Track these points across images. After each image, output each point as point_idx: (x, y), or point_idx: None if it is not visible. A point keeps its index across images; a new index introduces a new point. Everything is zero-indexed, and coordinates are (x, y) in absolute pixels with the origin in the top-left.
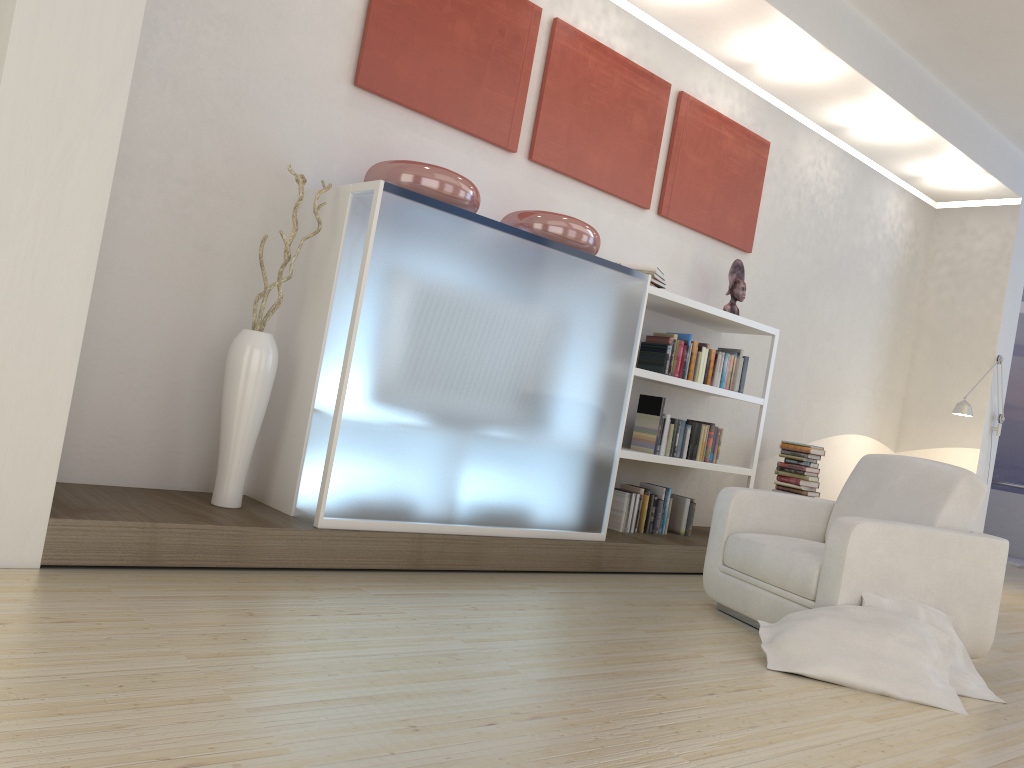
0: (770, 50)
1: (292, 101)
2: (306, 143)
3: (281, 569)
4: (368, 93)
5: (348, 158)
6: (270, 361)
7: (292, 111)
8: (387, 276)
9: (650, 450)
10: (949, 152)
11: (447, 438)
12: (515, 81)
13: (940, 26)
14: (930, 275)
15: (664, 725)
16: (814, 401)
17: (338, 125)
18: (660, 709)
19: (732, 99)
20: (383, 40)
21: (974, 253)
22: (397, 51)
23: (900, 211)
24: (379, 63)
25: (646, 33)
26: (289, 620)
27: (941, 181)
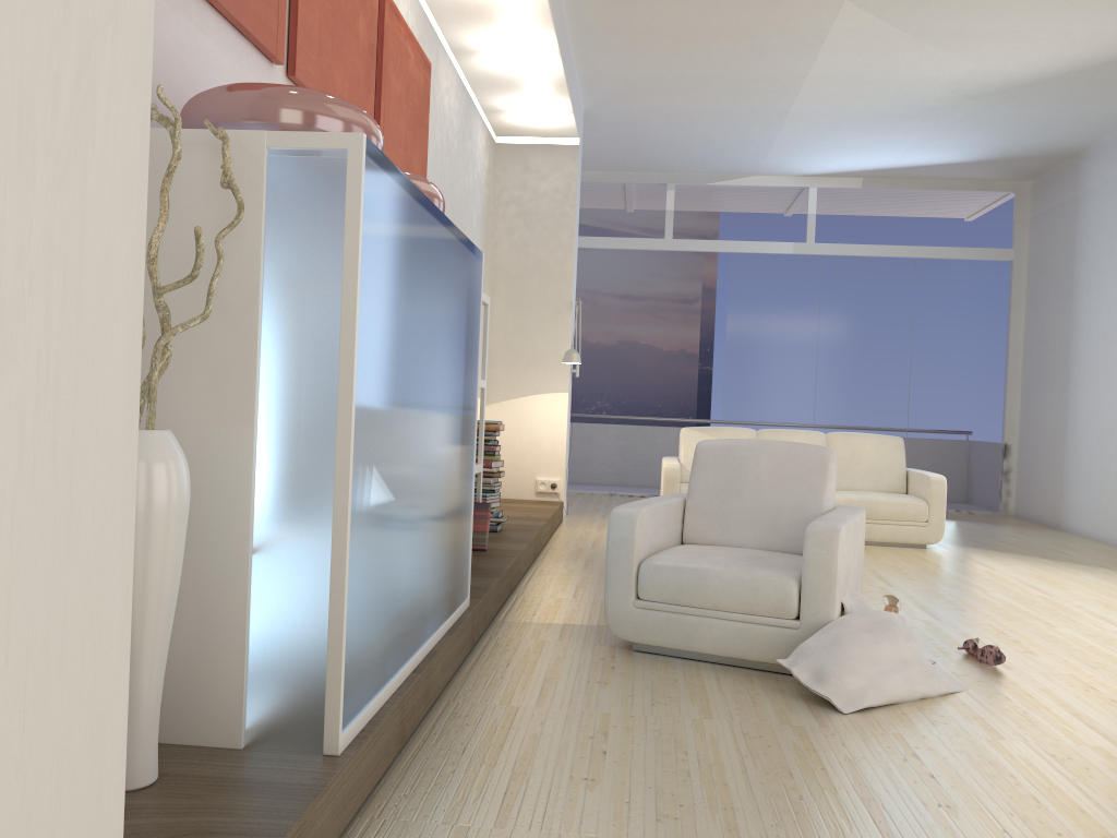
0: None
1: None
2: None
3: None
4: None
5: None
6: (190, 484)
7: None
8: (370, 302)
9: None
10: (557, 90)
11: (405, 538)
12: None
13: None
14: (499, 215)
15: None
16: None
17: None
18: (991, 826)
19: (407, 5)
20: None
21: (541, 193)
22: None
23: (483, 146)
24: None
25: None
26: None
27: (521, 116)
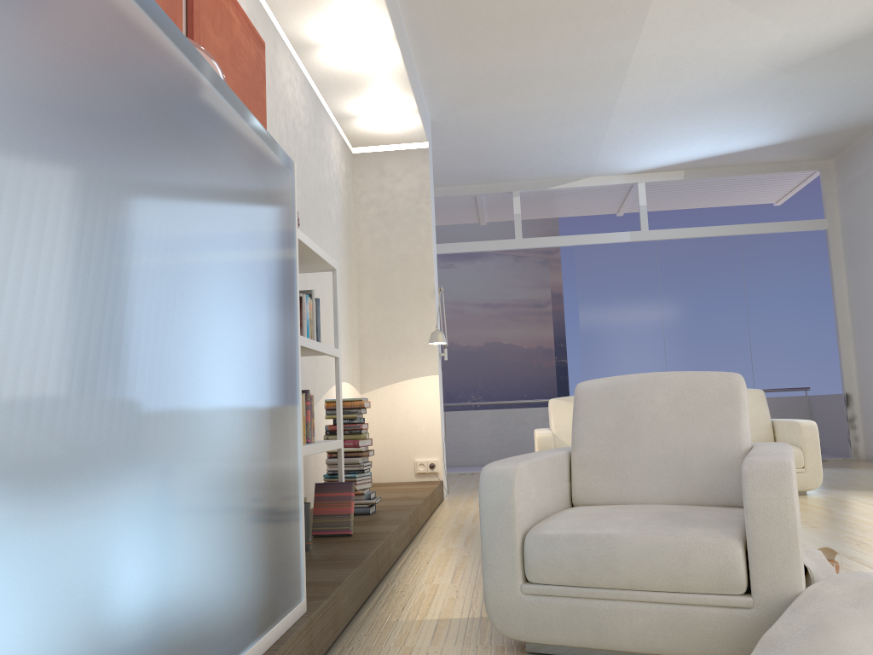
0: None
1: None
2: None
3: None
4: None
5: None
6: None
7: None
8: None
9: None
10: (400, 85)
11: (115, 525)
12: None
13: None
14: (360, 217)
15: None
16: None
17: None
18: None
19: None
20: None
21: (397, 194)
22: None
23: (338, 151)
24: None
25: None
26: None
27: (371, 122)
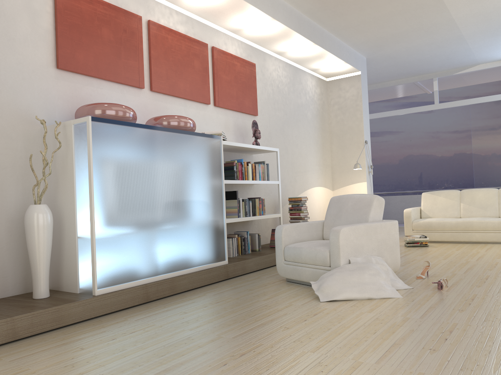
0: (249, 22)
1: (26, 82)
2: (38, 102)
3: (82, 321)
4: (65, 71)
5: (62, 106)
6: (49, 218)
7: (27, 87)
8: (102, 163)
9: (236, 216)
10: (330, 56)
11: (148, 235)
12: (136, 53)
13: (318, 3)
14: (331, 110)
15: (295, 340)
16: (297, 176)
17: (53, 90)
18: (289, 334)
19: (235, 46)
20: (67, 43)
21: (346, 98)
22: (75, 48)
23: (313, 85)
24: (68, 55)
25: (191, 21)
26: (103, 345)
27: (328, 69)
